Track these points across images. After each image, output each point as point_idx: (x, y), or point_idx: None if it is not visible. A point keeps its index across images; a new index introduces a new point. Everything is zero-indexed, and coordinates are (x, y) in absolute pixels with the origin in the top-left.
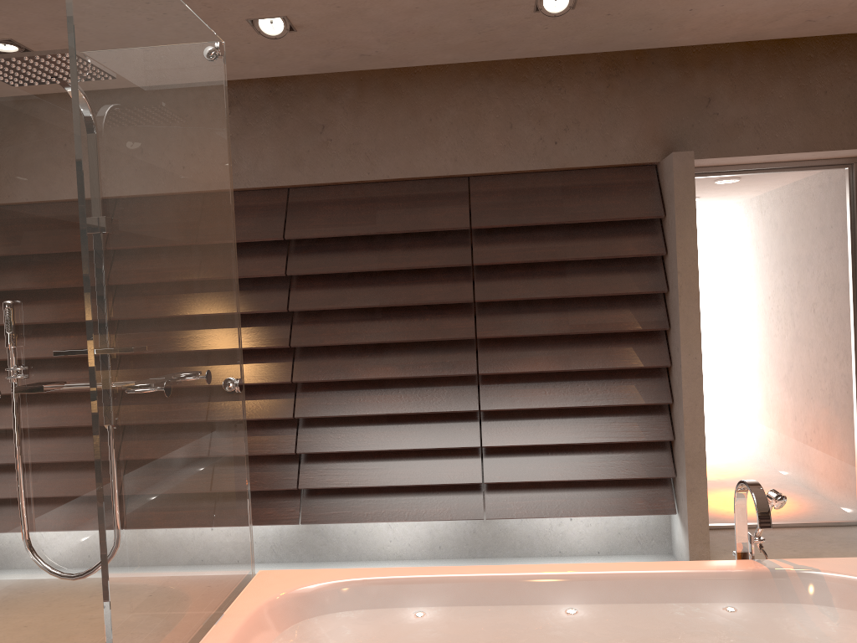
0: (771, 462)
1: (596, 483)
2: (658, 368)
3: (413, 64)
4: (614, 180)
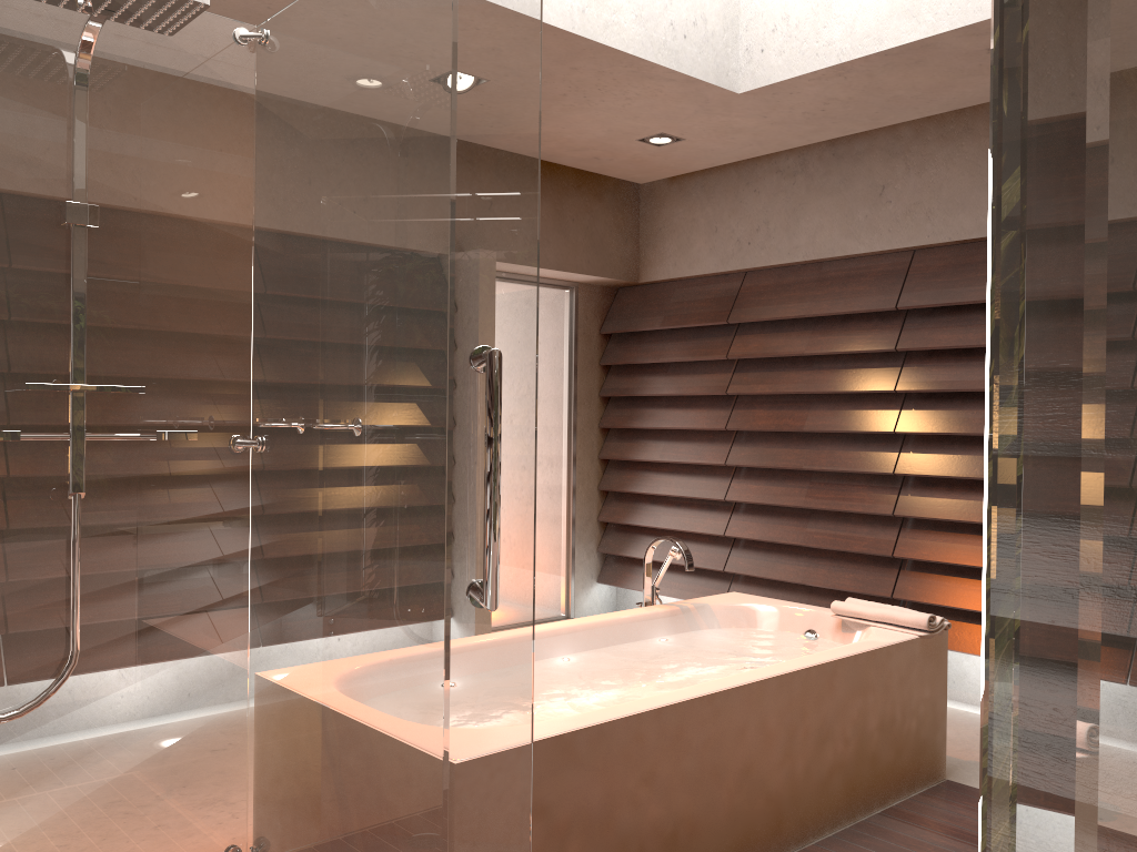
0: None
1: None
2: None
3: None
4: None
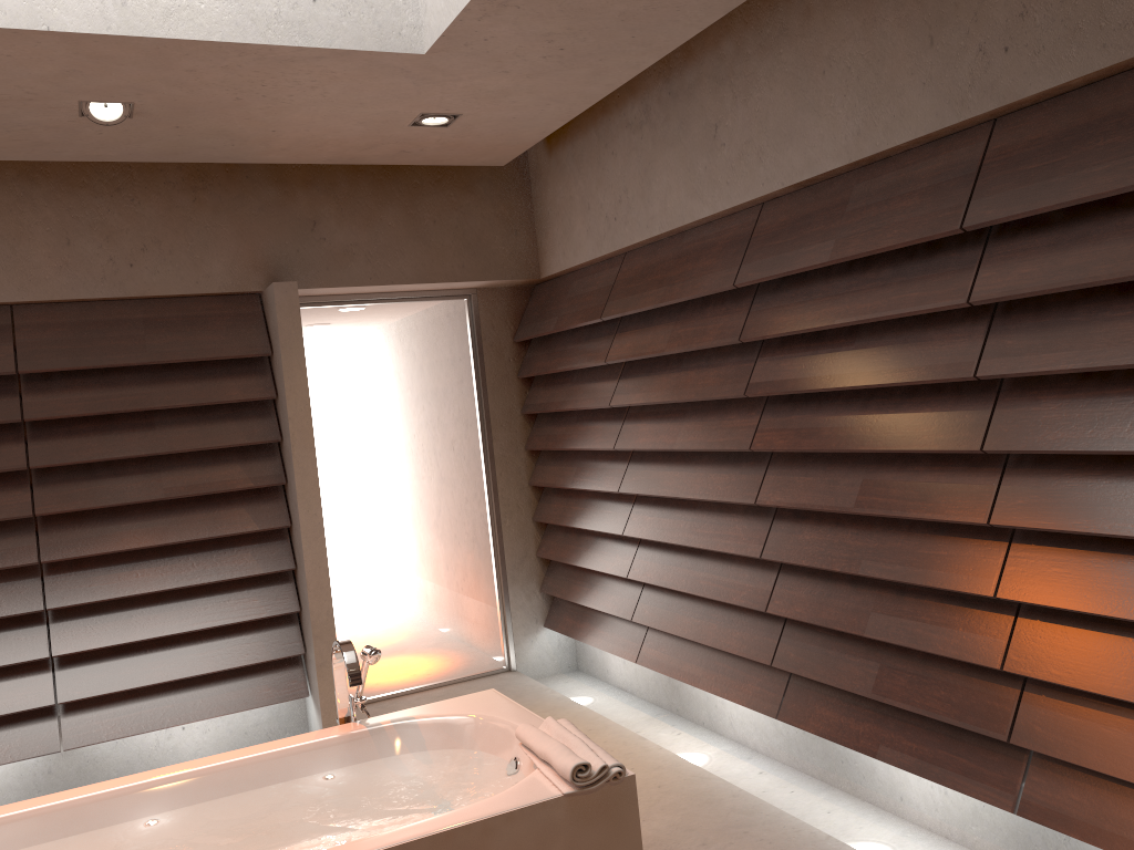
0: (414, 619)
1: (212, 677)
2: (278, 530)
3: None
4: (211, 311)
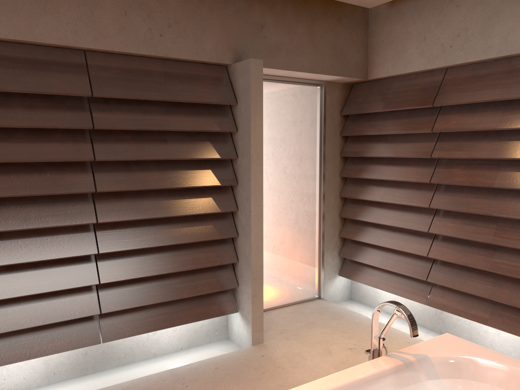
0: (277, 268)
1: (184, 299)
2: (226, 212)
3: None
4: (200, 73)
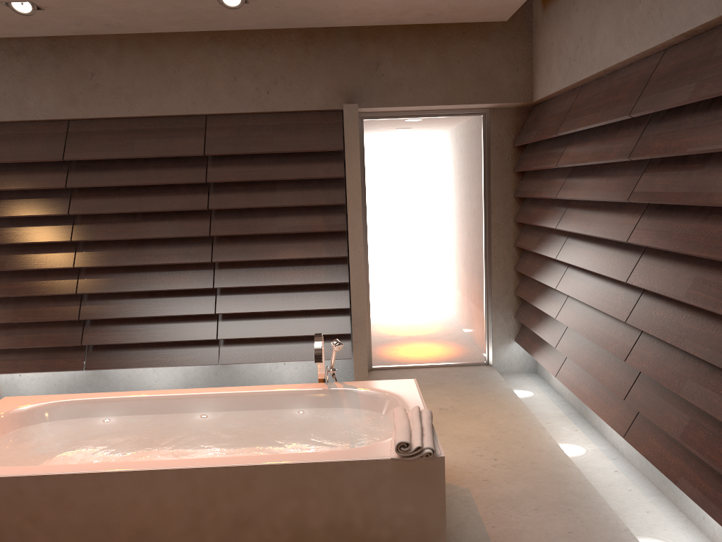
0: (427, 323)
1: (299, 338)
2: (342, 258)
3: (153, 31)
4: (312, 121)
